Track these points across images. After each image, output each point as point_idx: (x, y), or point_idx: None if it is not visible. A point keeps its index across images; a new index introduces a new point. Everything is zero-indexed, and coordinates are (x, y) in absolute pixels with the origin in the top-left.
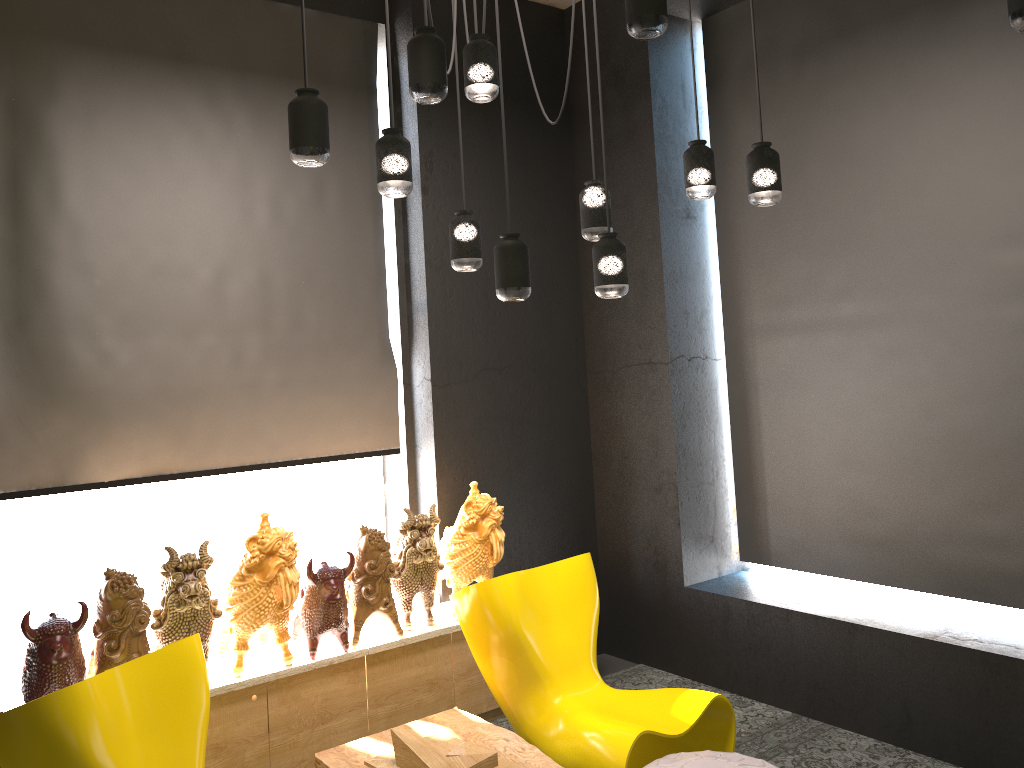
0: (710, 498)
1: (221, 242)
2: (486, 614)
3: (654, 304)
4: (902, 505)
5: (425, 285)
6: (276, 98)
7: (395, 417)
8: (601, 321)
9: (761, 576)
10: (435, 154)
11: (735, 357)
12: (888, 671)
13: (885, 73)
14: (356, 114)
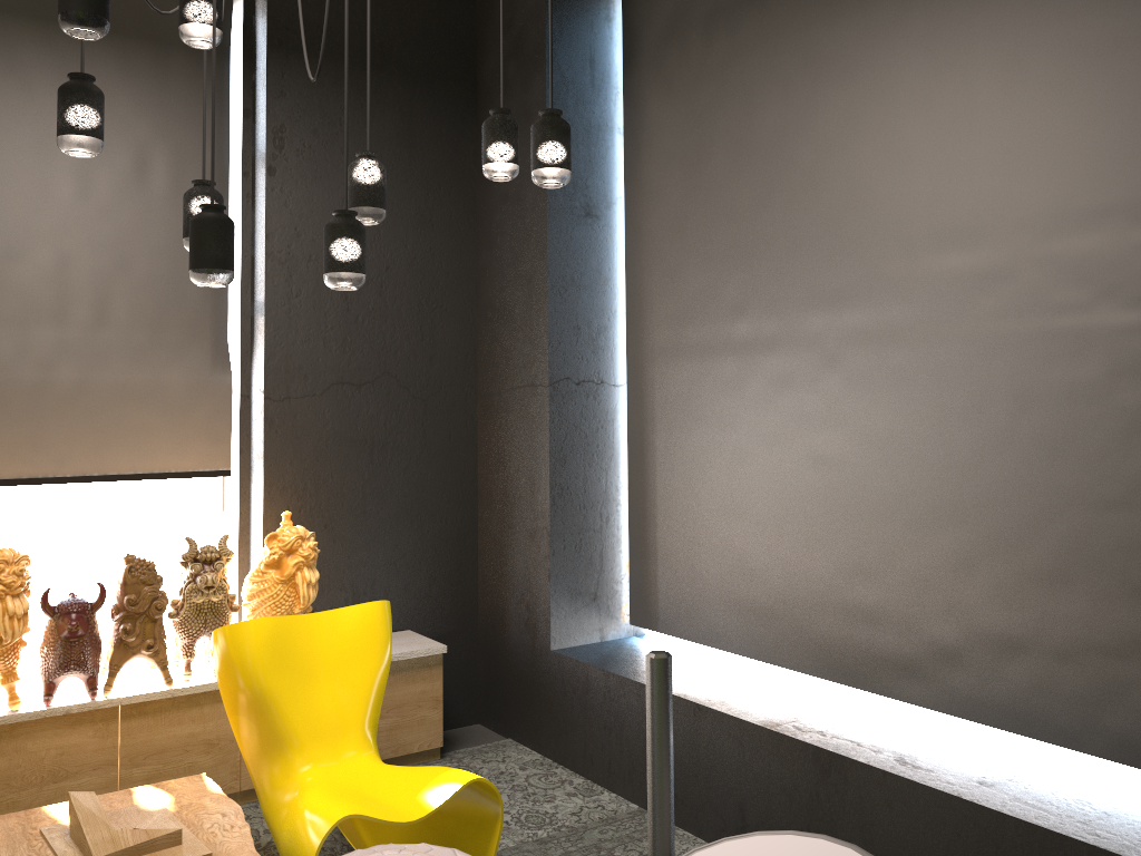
0: (595, 548)
1: (7, 218)
2: (227, 665)
3: (538, 316)
4: (783, 566)
5: (264, 281)
6: (92, 55)
7: (227, 434)
8: (492, 335)
9: (649, 644)
10: (288, 129)
11: (636, 383)
12: (728, 764)
13: (789, 45)
14: (198, 79)
